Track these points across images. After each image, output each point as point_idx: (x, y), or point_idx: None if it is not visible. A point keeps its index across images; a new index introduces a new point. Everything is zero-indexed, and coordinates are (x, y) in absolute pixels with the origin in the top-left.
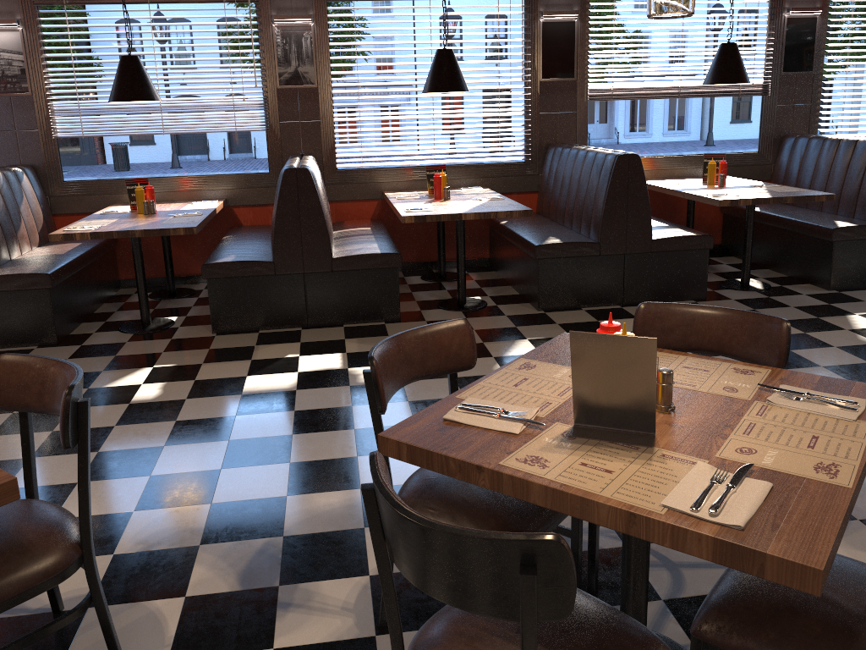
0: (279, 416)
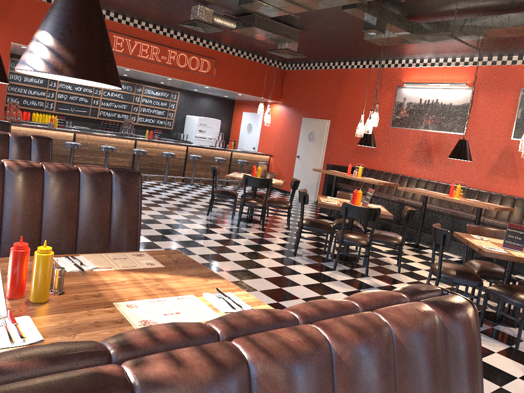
0: (288, 304)
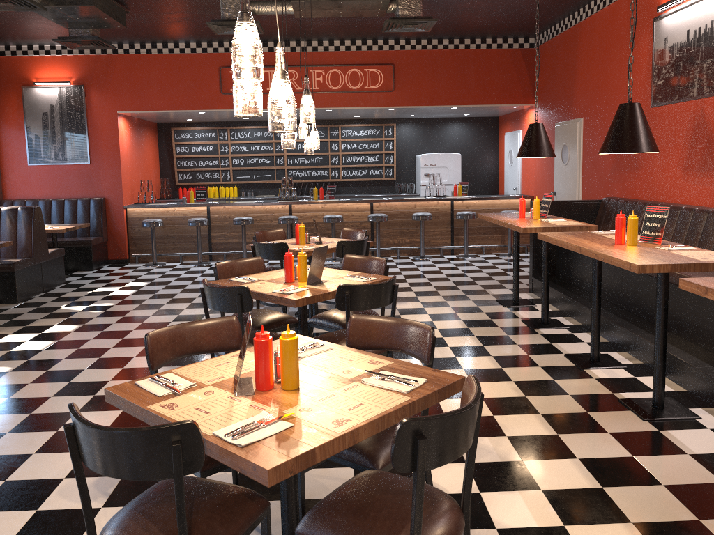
0: None
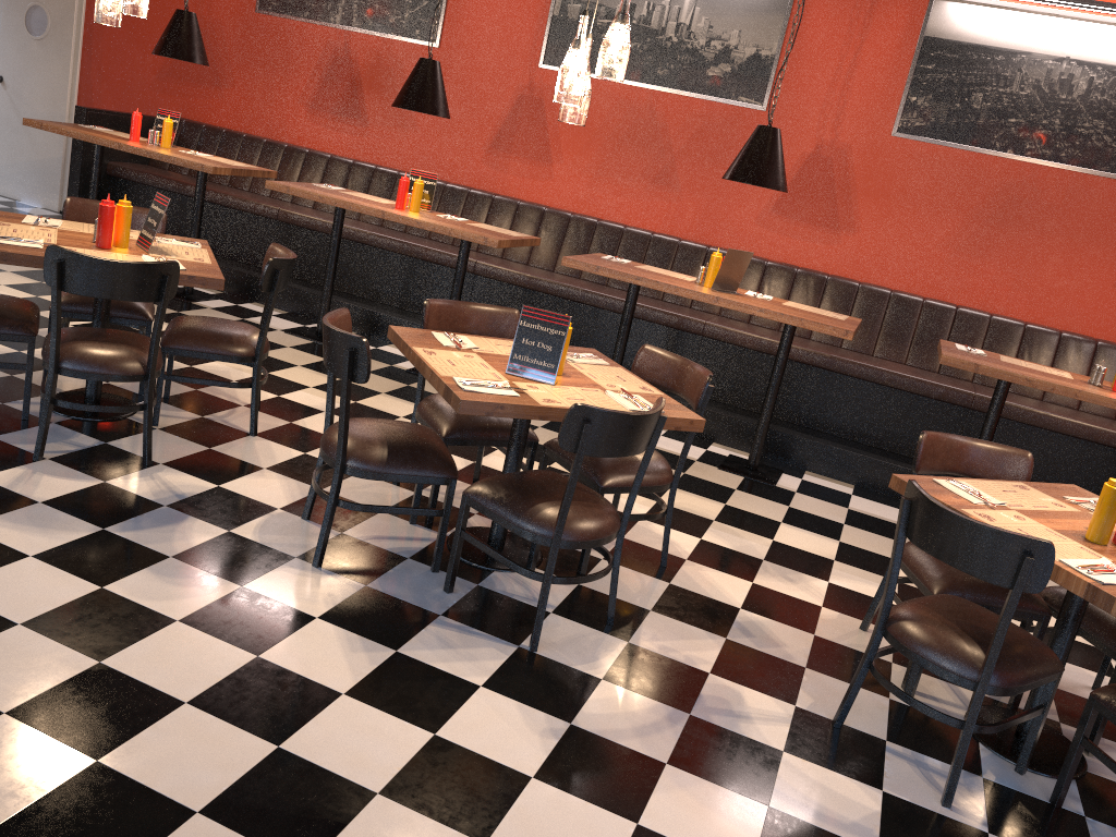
0: None
